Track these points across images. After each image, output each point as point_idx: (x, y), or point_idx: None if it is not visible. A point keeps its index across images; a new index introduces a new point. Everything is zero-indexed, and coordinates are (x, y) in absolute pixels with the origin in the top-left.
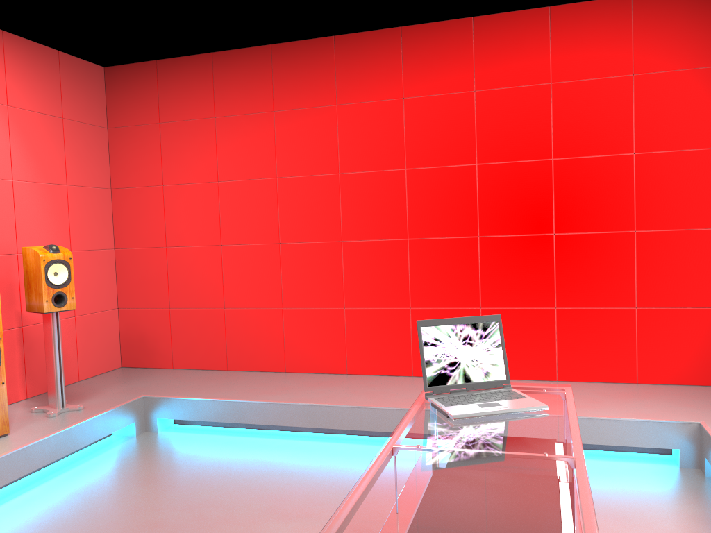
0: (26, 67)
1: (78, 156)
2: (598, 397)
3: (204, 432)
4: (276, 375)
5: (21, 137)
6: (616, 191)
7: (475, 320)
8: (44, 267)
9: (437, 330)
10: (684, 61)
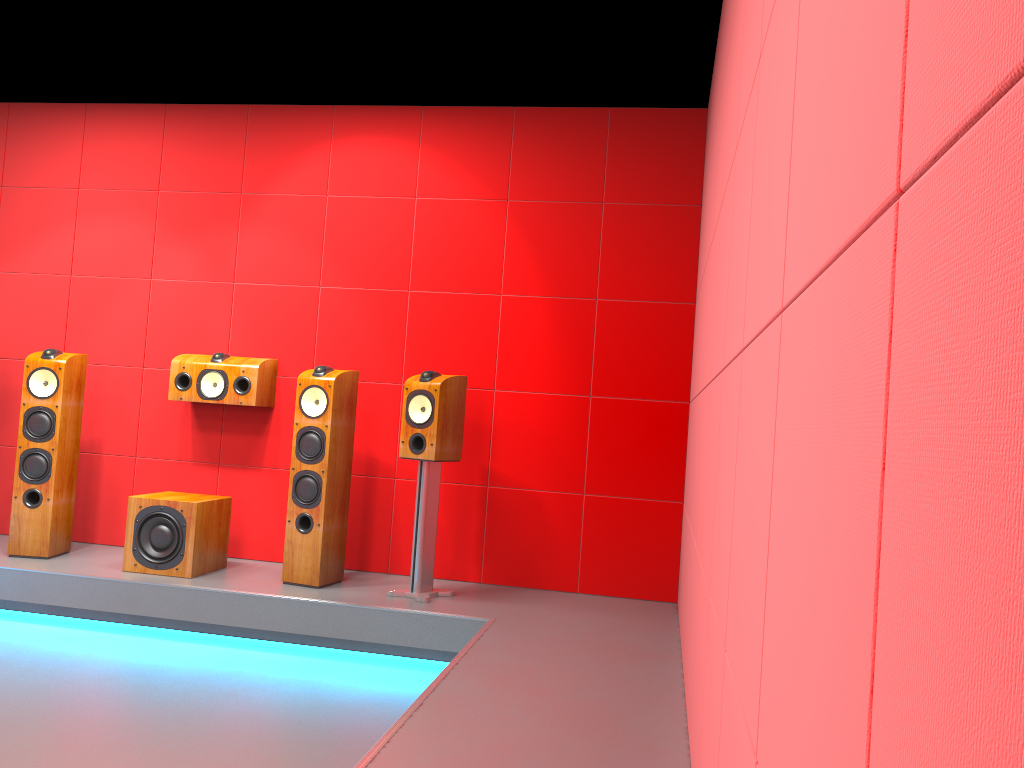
0: (546, 145)
1: (627, 255)
2: None
3: None
4: (657, 685)
5: (523, 237)
6: None
7: None
8: (406, 398)
9: None
10: None
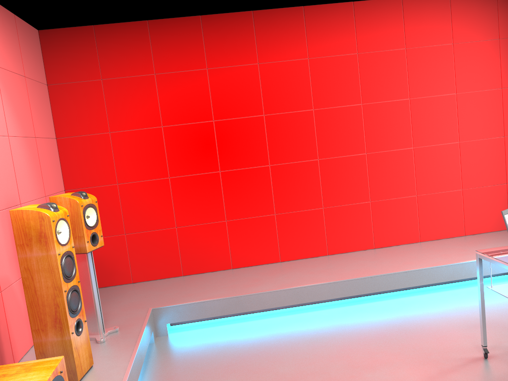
0: (0, 29)
1: (37, 111)
2: (461, 247)
3: (206, 326)
4: (229, 272)
5: (7, 95)
6: (447, 118)
7: None
8: (82, 212)
9: None
10: (480, 36)
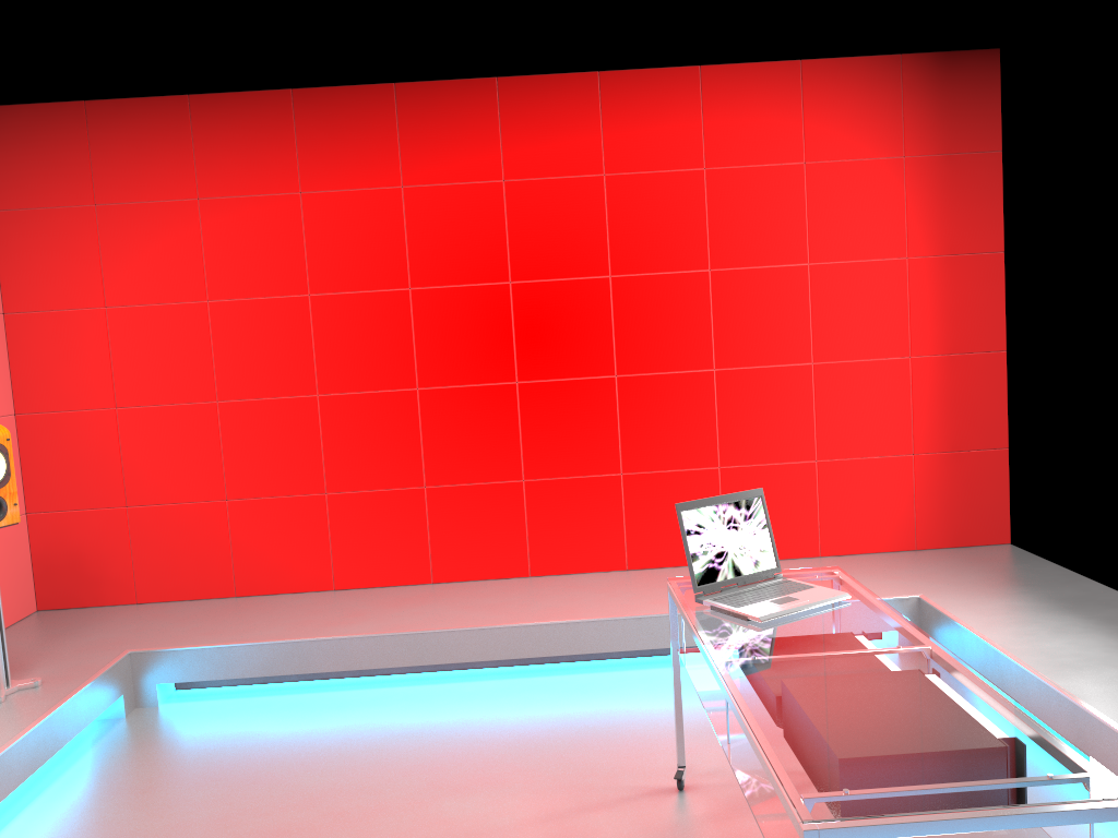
0: None
1: None
2: None
3: (238, 696)
4: (323, 595)
5: None
6: (788, 313)
7: (737, 498)
8: None
9: (699, 514)
10: (863, 149)
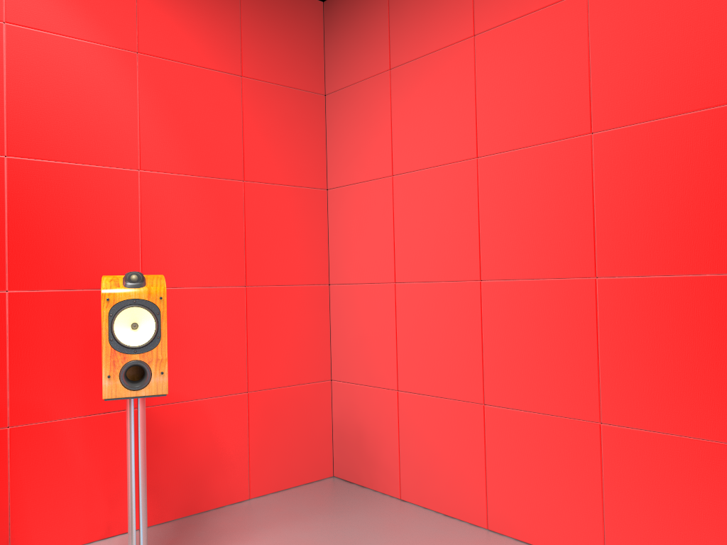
0: None
1: (268, 136)
2: None
3: None
4: None
5: (160, 102)
6: None
7: None
8: (107, 313)
9: None
10: None
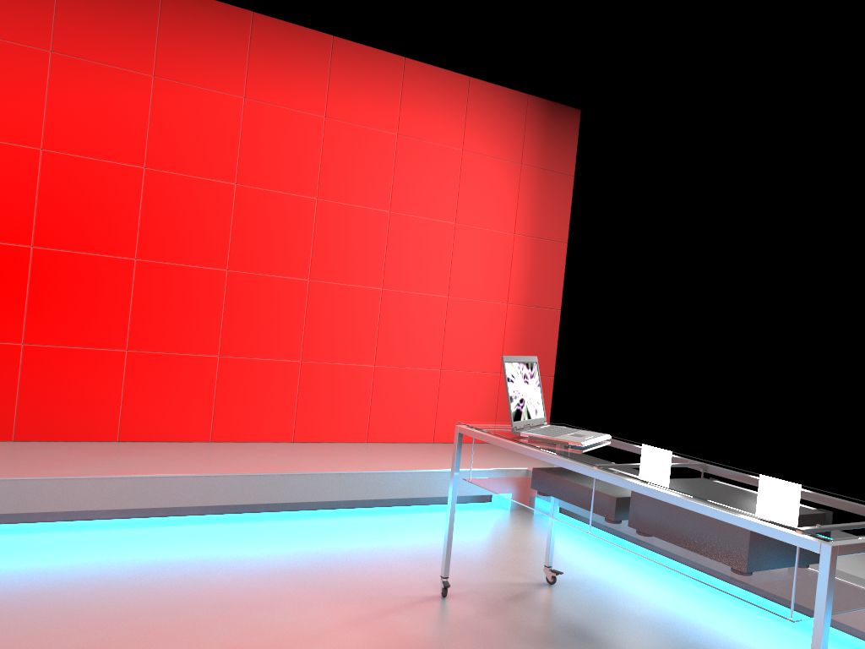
0: None
1: None
2: (426, 454)
3: None
4: (5, 444)
5: None
6: (437, 256)
7: (527, 360)
8: None
9: (512, 367)
10: (498, 151)
